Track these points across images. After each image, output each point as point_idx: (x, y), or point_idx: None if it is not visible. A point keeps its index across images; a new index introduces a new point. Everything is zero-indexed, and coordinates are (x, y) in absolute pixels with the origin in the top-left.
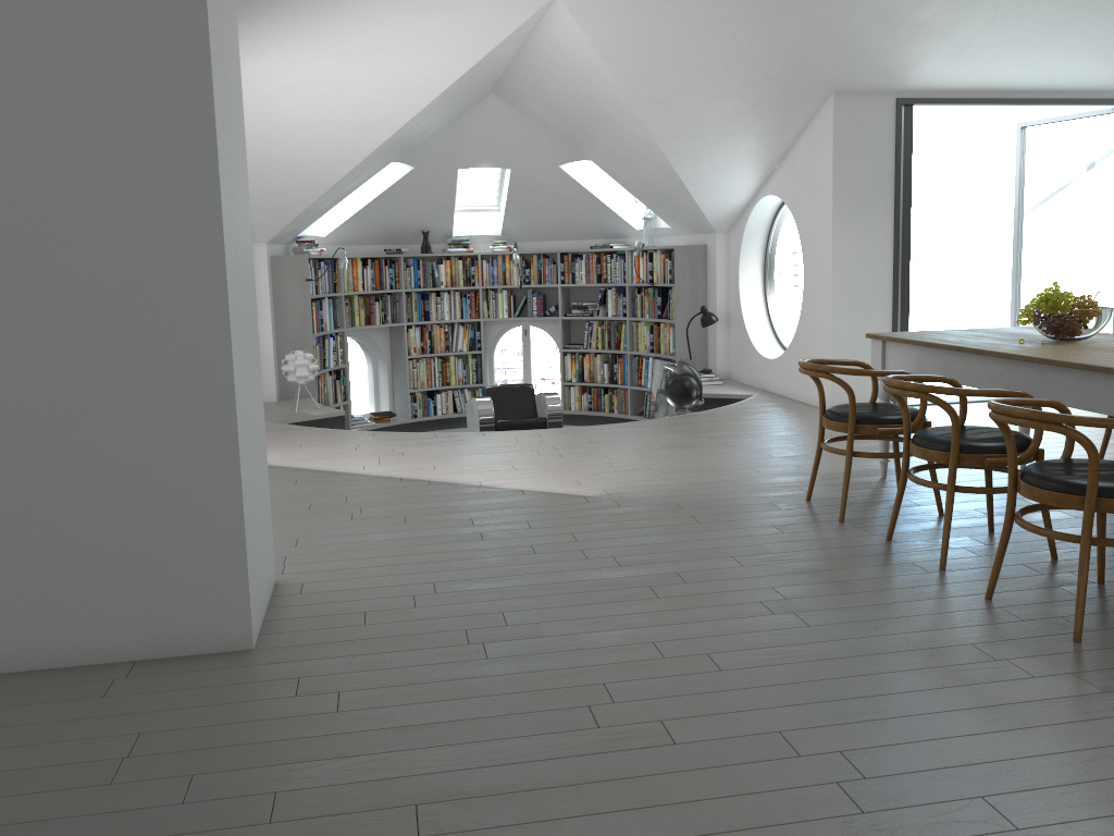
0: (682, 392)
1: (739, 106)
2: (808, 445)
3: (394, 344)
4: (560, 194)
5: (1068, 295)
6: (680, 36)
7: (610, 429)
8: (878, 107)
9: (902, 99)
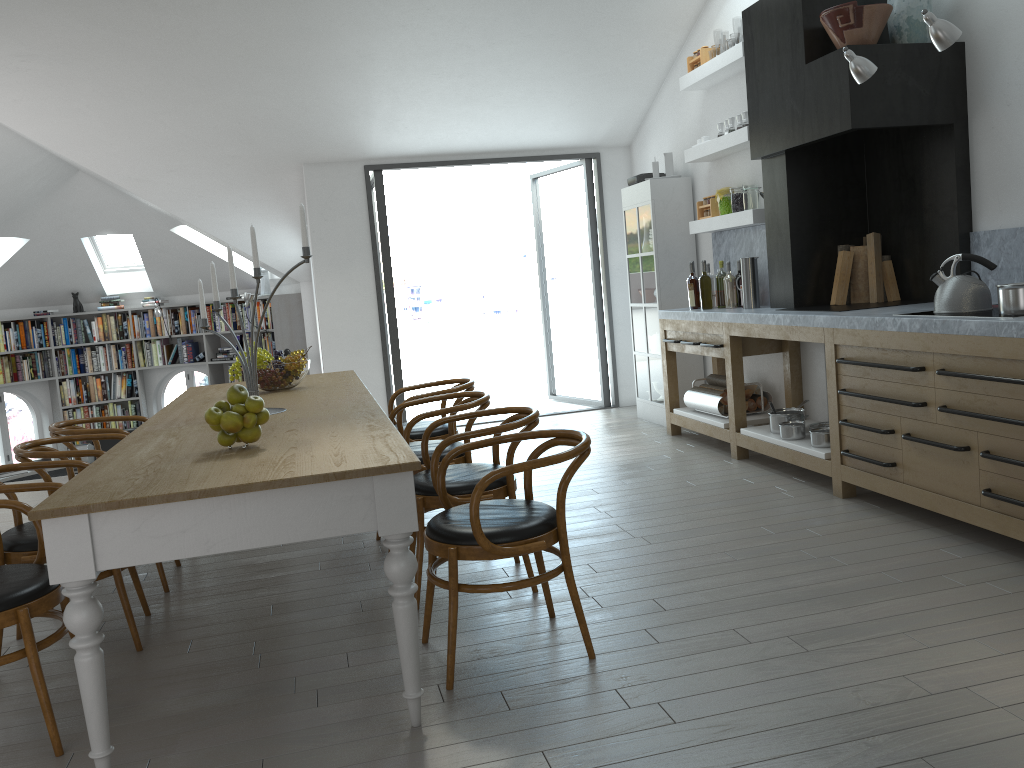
0: None
1: (223, 179)
2: None
3: (52, 396)
4: (186, 253)
5: None
6: (113, 127)
7: None
8: (347, 174)
9: (369, 166)
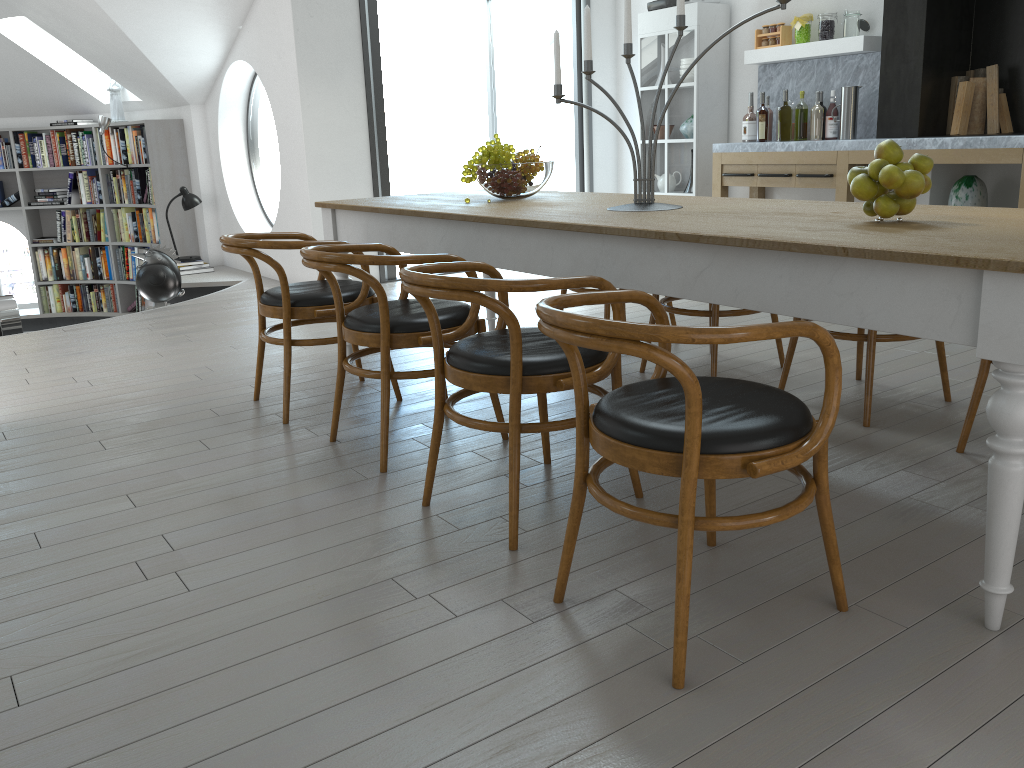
0: (157, 283)
1: None
2: (281, 332)
3: None
4: None
5: (509, 148)
6: None
7: (52, 334)
8: None
9: None
